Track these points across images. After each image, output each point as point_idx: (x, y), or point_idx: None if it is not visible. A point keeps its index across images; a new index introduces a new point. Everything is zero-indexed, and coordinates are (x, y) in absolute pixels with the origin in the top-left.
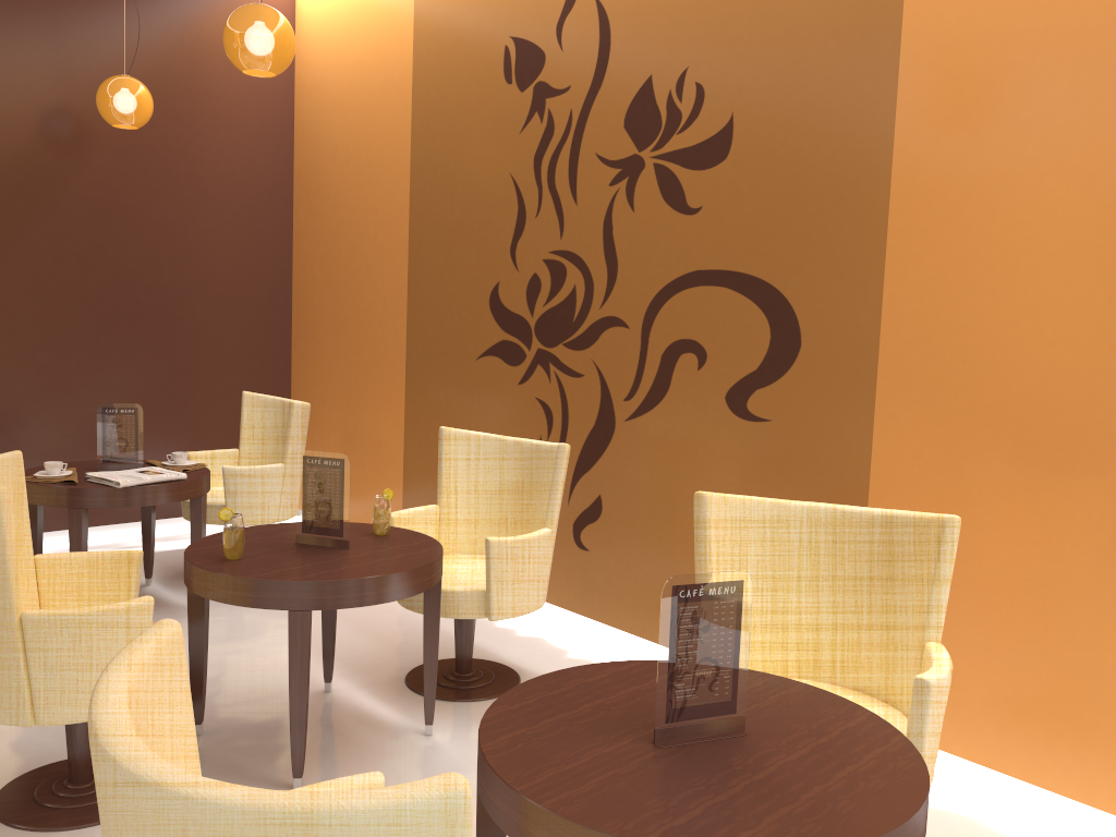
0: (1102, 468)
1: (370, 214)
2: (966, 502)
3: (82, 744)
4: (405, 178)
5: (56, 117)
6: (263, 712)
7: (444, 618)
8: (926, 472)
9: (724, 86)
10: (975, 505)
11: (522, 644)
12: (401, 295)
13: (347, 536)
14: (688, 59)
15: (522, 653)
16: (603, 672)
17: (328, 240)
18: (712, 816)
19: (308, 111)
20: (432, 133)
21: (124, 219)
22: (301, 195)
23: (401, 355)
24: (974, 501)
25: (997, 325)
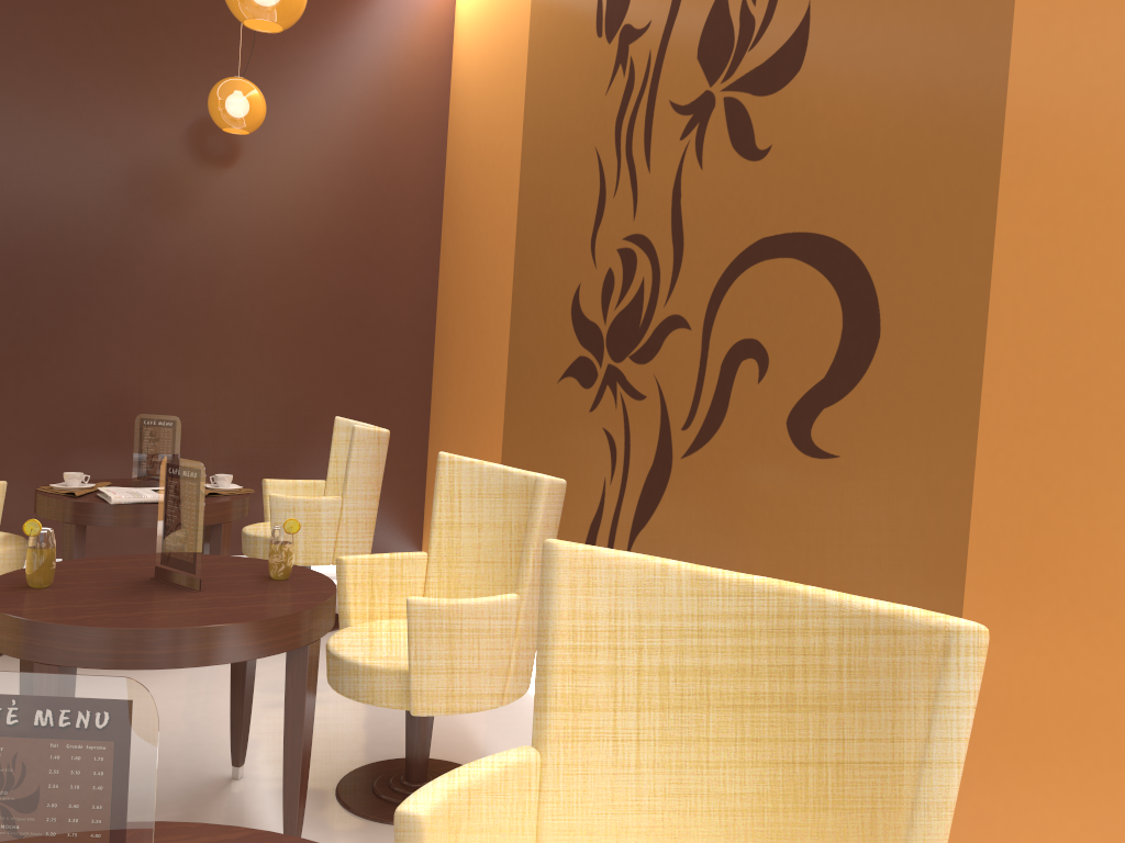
0: None
1: (490, 221)
2: (1121, 612)
3: None
4: (517, 174)
5: (190, 129)
6: None
7: None
8: (1055, 550)
9: None
10: None
11: None
12: (506, 311)
13: (199, 574)
14: None
15: None
16: None
17: (461, 256)
18: None
19: (457, 119)
20: (538, 116)
21: (255, 235)
22: (447, 211)
23: (503, 381)
24: None
25: None
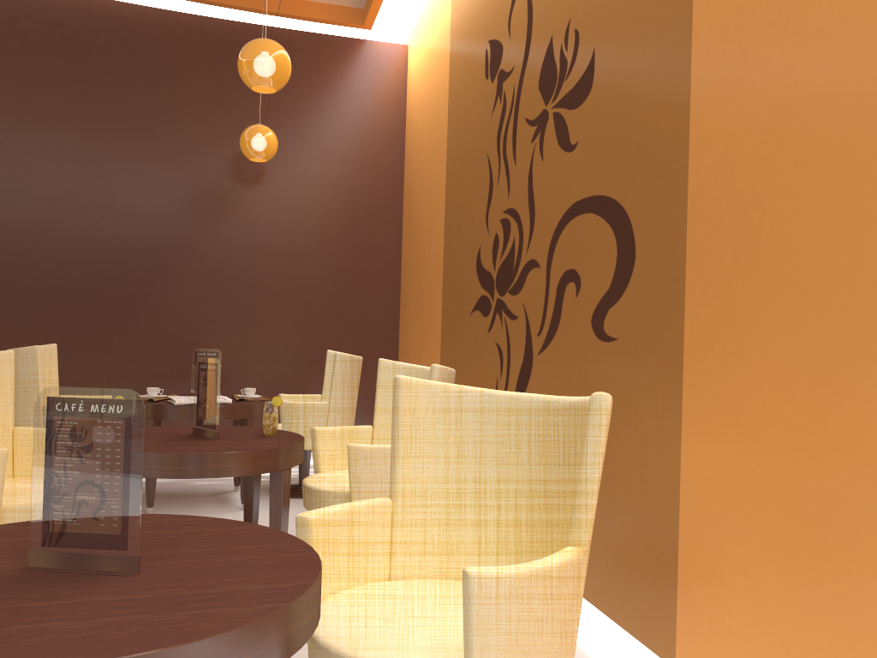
0: (874, 351)
1: (430, 210)
2: (755, 411)
3: None
4: (444, 176)
5: (230, 161)
6: None
7: None
8: (723, 378)
9: (589, 25)
10: (763, 412)
11: None
12: (440, 271)
13: (217, 429)
14: (570, 11)
15: None
16: (156, 520)
17: (414, 236)
18: None
19: (410, 142)
20: (455, 135)
21: (274, 229)
22: (405, 206)
23: (439, 320)
24: (762, 409)
25: (774, 194)
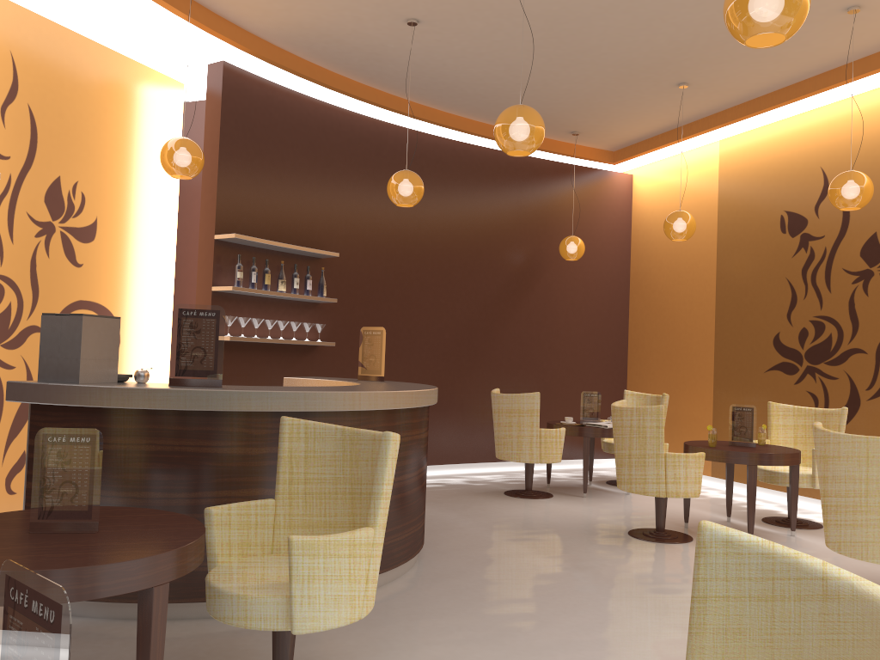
0: None
1: (686, 297)
2: None
3: (663, 515)
4: (712, 279)
5: (530, 255)
6: None
7: (758, 505)
8: None
9: None
10: None
11: (811, 515)
12: (710, 340)
13: (754, 441)
14: None
15: (814, 518)
16: None
17: (655, 311)
18: None
19: (641, 244)
20: (731, 256)
21: (555, 303)
22: (635, 287)
23: (710, 371)
24: None
25: None
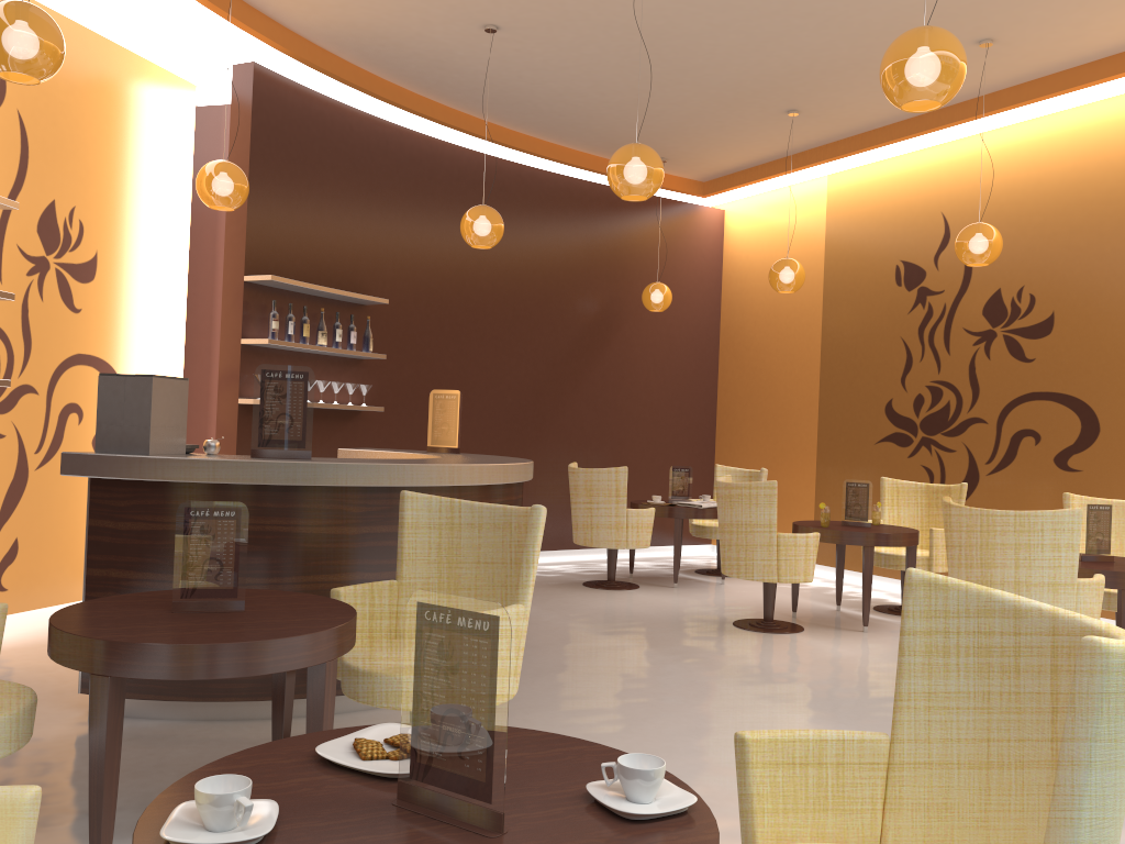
0: None
1: (787, 357)
2: None
3: (772, 603)
4: (817, 336)
5: (607, 304)
6: (814, 613)
7: None
8: None
9: (1047, 296)
10: None
11: None
12: (813, 407)
13: (869, 521)
14: (1024, 281)
15: None
16: None
17: (750, 372)
18: (1113, 568)
19: (734, 293)
20: (839, 311)
21: (635, 362)
22: (726, 344)
23: (813, 443)
24: None
25: None
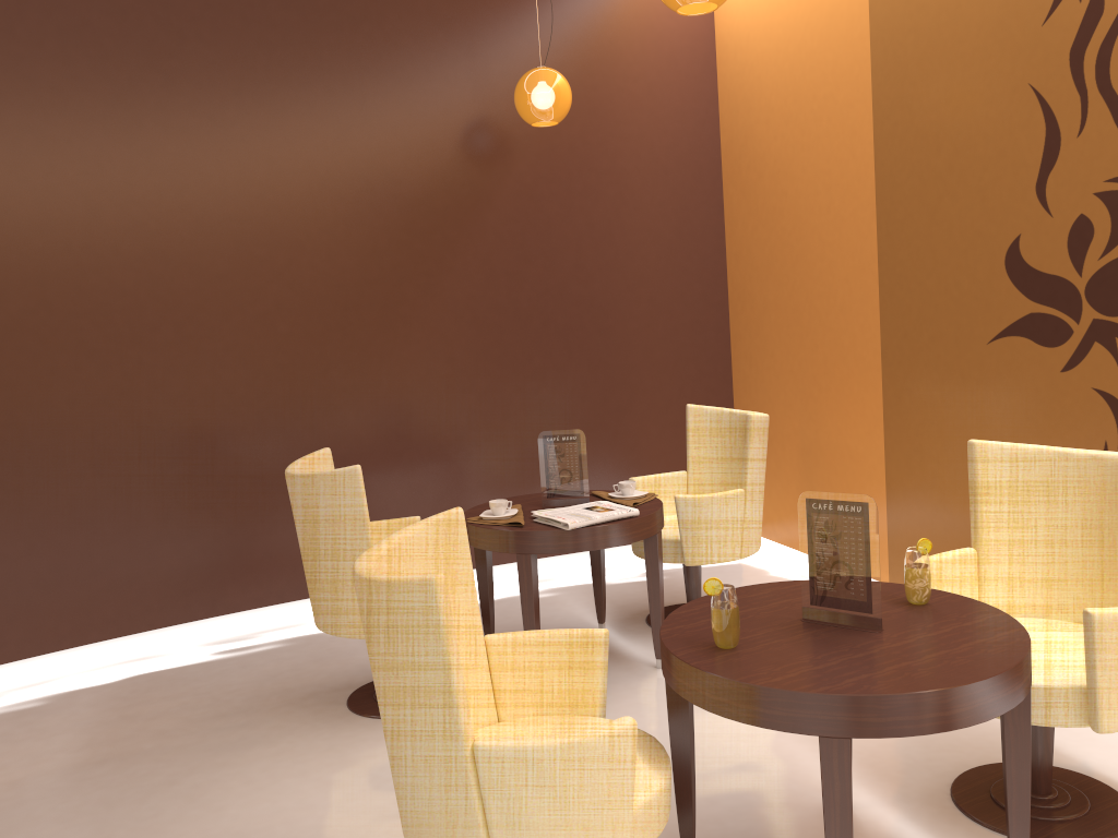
0: None
1: (819, 179)
2: None
3: None
4: (866, 124)
5: (477, 129)
6: (766, 836)
7: None
8: None
9: None
10: None
11: (1109, 742)
12: (869, 272)
13: (878, 613)
14: None
15: (1115, 759)
16: None
17: (768, 219)
18: None
19: (734, 75)
20: (901, 59)
21: (549, 227)
22: (731, 173)
23: (874, 347)
24: None
25: None
